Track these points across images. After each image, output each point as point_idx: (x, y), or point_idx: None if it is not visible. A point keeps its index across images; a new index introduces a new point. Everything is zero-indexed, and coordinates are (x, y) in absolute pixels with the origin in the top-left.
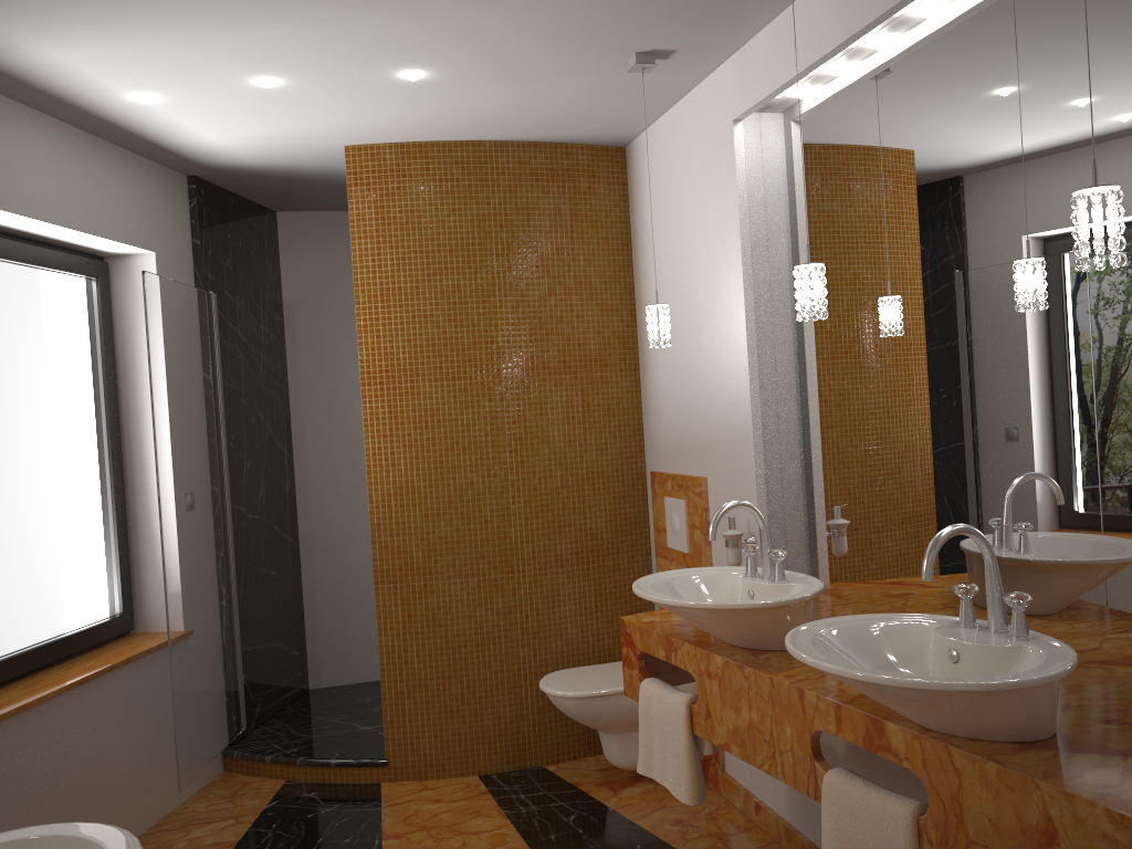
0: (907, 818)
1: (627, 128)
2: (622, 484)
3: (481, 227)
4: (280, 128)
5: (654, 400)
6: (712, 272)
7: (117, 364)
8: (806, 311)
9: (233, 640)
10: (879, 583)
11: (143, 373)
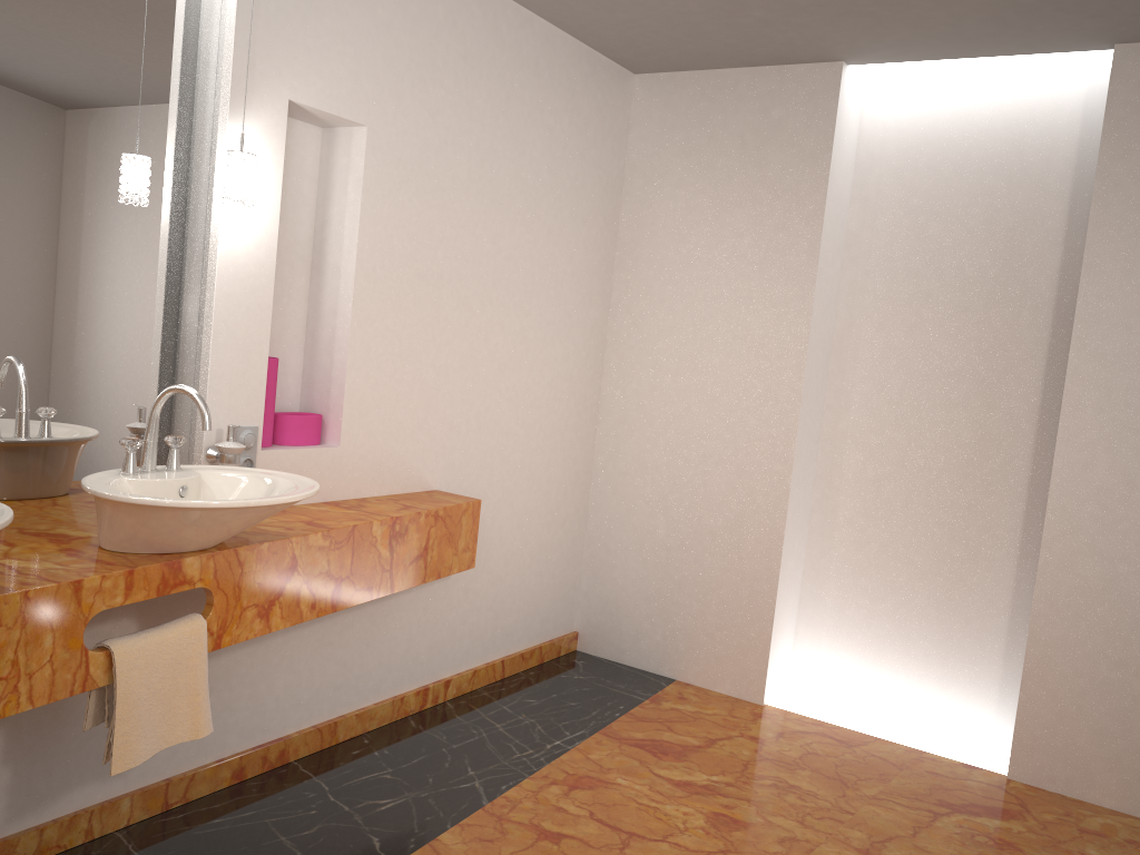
0: (205, 625)
1: None
2: None
3: None
4: None
5: None
6: None
7: None
8: None
9: None
10: None
11: None
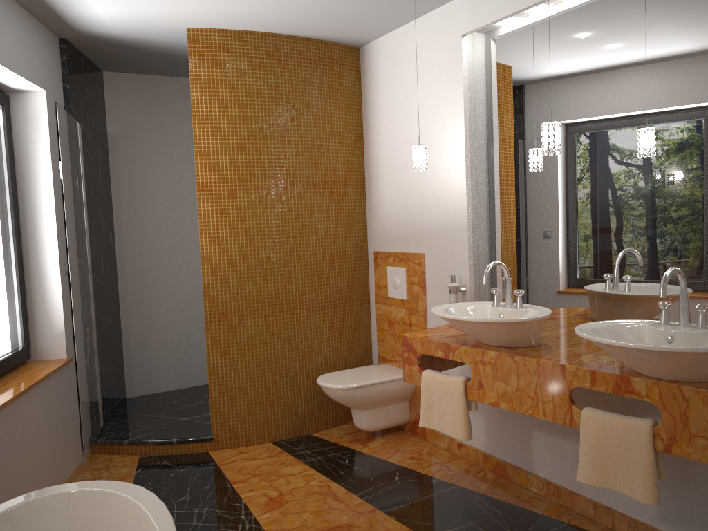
0: (647, 428)
1: (370, 35)
2: (355, 259)
3: (277, 90)
4: (152, 10)
5: (378, 207)
6: (437, 128)
7: (15, 170)
8: (551, 149)
9: (96, 364)
10: (554, 310)
11: (36, 177)
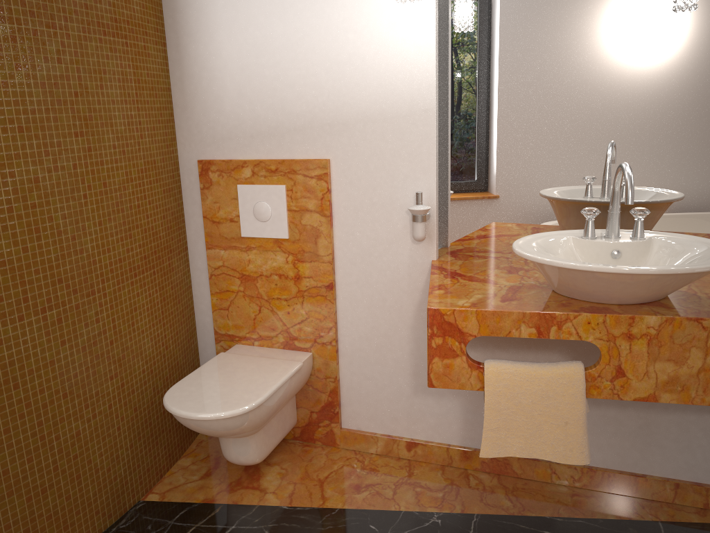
0: None
1: None
2: (167, 176)
3: None
4: None
5: (206, 81)
6: None
7: None
8: None
9: None
10: None
11: None
